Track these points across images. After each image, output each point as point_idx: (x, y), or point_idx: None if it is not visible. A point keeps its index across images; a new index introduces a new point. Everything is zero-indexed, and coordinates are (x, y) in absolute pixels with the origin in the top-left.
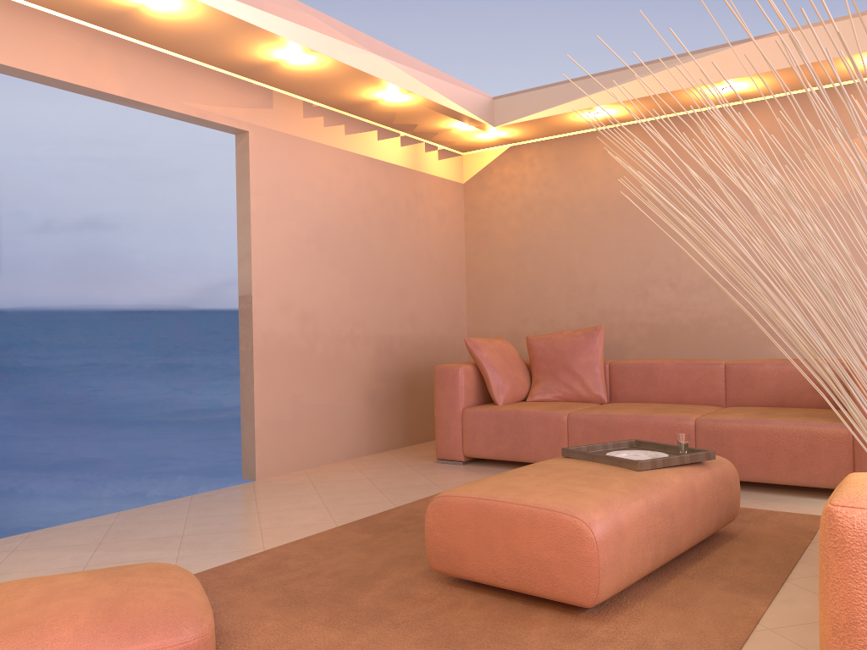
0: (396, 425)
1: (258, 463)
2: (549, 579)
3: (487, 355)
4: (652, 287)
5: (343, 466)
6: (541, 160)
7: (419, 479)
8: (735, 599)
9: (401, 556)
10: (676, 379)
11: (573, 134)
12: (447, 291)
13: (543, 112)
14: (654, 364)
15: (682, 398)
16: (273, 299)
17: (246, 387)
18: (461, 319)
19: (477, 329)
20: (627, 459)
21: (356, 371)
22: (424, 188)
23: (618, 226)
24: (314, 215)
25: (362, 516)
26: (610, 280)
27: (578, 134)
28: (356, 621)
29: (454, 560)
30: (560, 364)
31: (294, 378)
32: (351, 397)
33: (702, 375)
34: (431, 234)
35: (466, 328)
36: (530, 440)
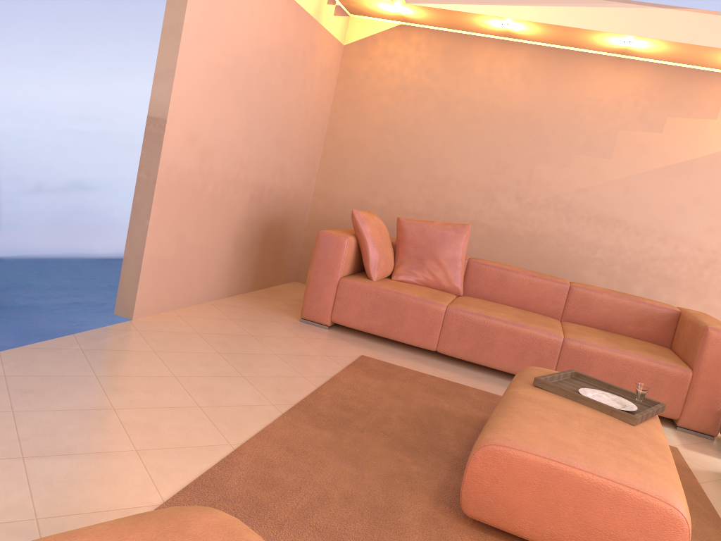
0: (249, 271)
1: (138, 302)
2: None
3: (370, 231)
4: (500, 195)
5: (211, 312)
6: (428, 48)
7: (304, 345)
8: None
9: (389, 473)
10: (526, 288)
11: (466, 33)
12: (310, 148)
13: (459, 5)
14: (510, 271)
15: (525, 305)
16: (184, 128)
17: (139, 219)
18: (313, 176)
19: (324, 189)
20: (622, 412)
21: (232, 216)
22: (318, 41)
23: (485, 132)
24: (234, 44)
25: (295, 398)
26: (465, 179)
27: (470, 35)
28: None
29: (500, 512)
30: (428, 252)
31: (184, 216)
32: (223, 241)
33: (549, 290)
34: (312, 89)
35: (314, 186)
36: (404, 322)
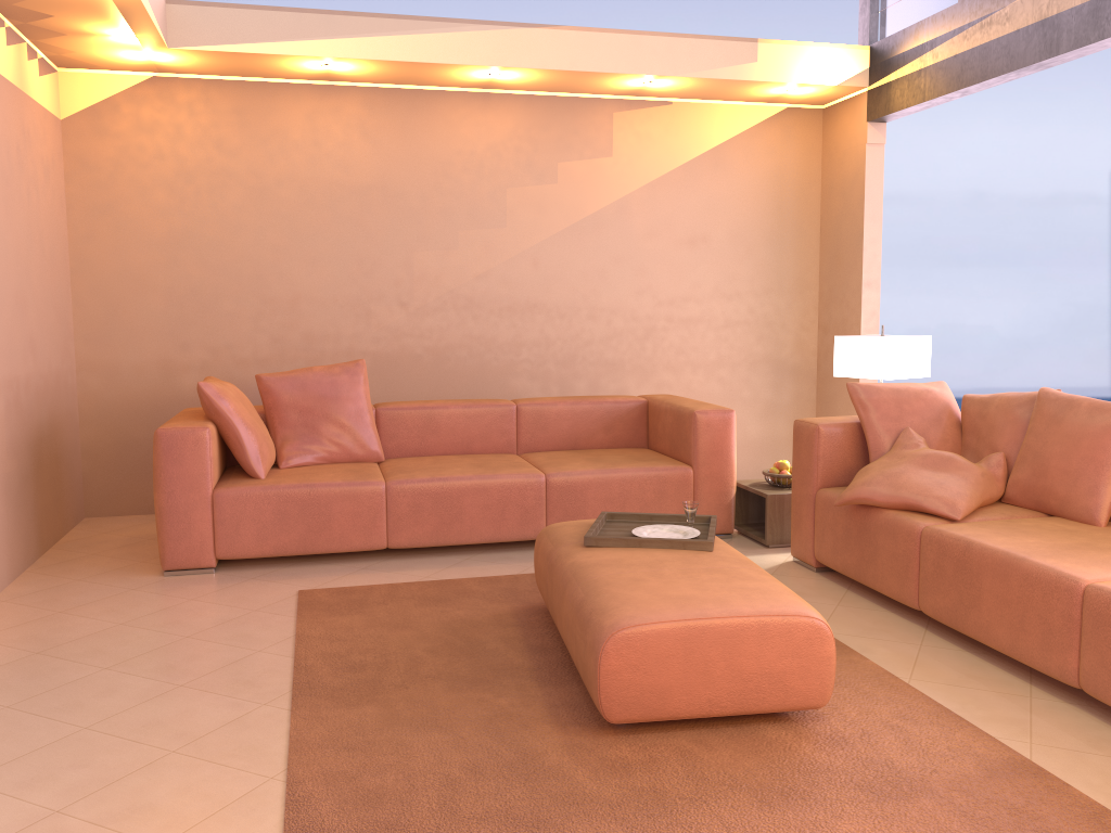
0: (30, 526)
1: None
2: (781, 690)
3: (235, 407)
4: (377, 305)
5: (18, 613)
6: (209, 108)
7: (209, 607)
8: (840, 660)
9: (485, 720)
10: (463, 425)
11: (262, 80)
12: (58, 298)
13: (255, 45)
14: (436, 408)
15: (469, 447)
16: None
17: None
18: (71, 342)
19: (95, 358)
20: (696, 540)
21: None
22: (31, 123)
23: (331, 221)
24: None
25: (281, 684)
26: (320, 293)
27: (270, 83)
28: (655, 815)
29: (650, 702)
30: (320, 413)
31: None
32: None
33: (493, 419)
34: (40, 202)
35: (75, 356)
36: (332, 523)
